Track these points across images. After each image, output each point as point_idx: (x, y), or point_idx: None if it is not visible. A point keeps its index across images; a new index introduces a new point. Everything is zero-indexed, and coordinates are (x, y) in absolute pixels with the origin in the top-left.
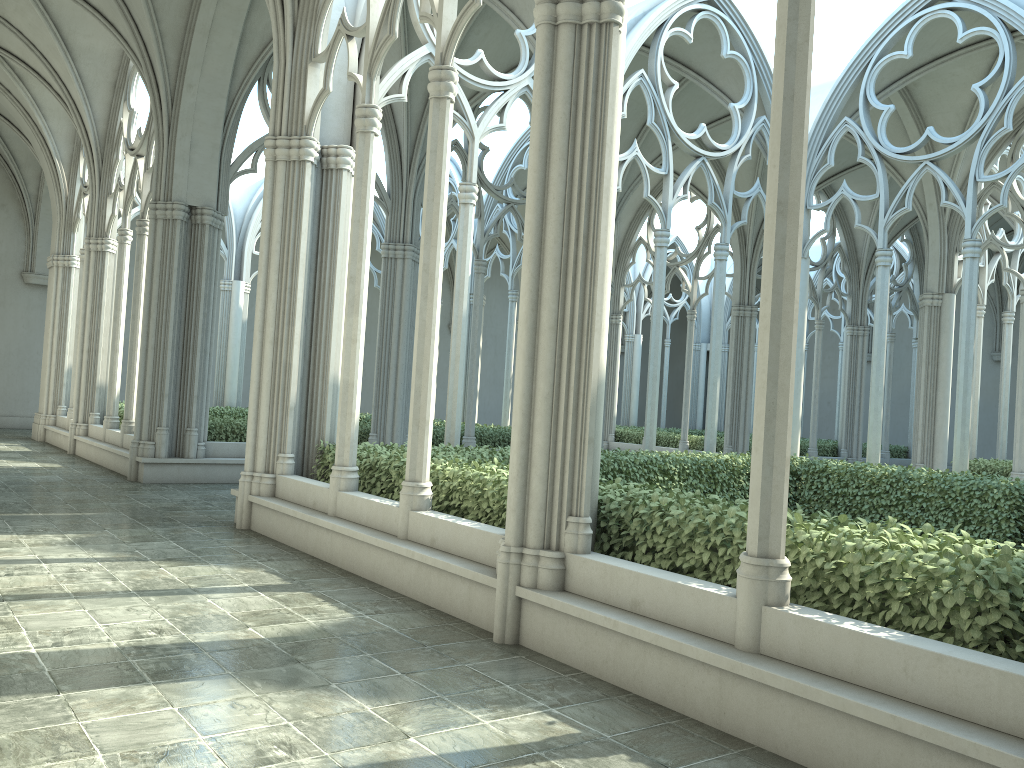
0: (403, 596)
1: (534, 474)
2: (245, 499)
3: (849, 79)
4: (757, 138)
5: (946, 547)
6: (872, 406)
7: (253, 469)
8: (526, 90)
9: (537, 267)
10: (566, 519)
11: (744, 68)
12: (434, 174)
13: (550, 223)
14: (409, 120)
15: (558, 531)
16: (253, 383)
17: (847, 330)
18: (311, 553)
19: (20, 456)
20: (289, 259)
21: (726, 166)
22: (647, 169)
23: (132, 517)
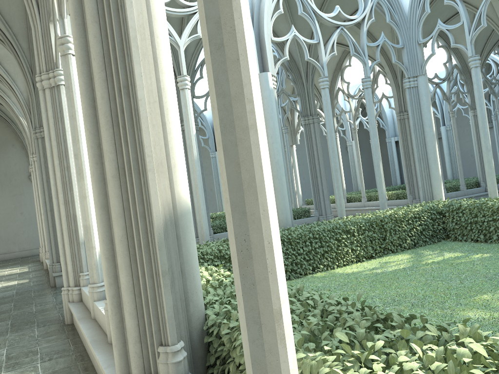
0: None
1: (125, 311)
2: (66, 305)
3: None
4: (379, 8)
5: None
6: (485, 159)
7: (68, 285)
8: None
9: (94, 124)
10: (157, 349)
11: None
12: None
13: (96, 82)
14: (173, 50)
15: (154, 360)
16: (58, 231)
17: (470, 113)
18: (85, 346)
19: (15, 276)
20: (62, 149)
21: (375, 34)
22: (304, 42)
23: (11, 324)
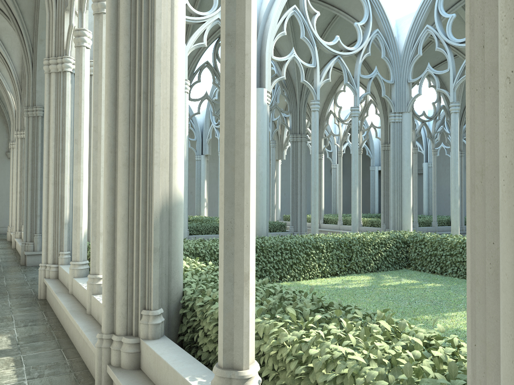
0: (78, 357)
1: (118, 277)
2: (42, 280)
3: (427, 1)
4: (376, 43)
5: (399, 358)
6: (452, 199)
7: (46, 262)
8: (218, 21)
9: (113, 119)
10: (141, 312)
11: (362, 1)
12: (98, 65)
13: (120, 84)
14: None
15: (136, 321)
16: (43, 209)
17: None
18: (58, 318)
19: None
20: (60, 132)
21: (371, 65)
22: (302, 65)
23: None
